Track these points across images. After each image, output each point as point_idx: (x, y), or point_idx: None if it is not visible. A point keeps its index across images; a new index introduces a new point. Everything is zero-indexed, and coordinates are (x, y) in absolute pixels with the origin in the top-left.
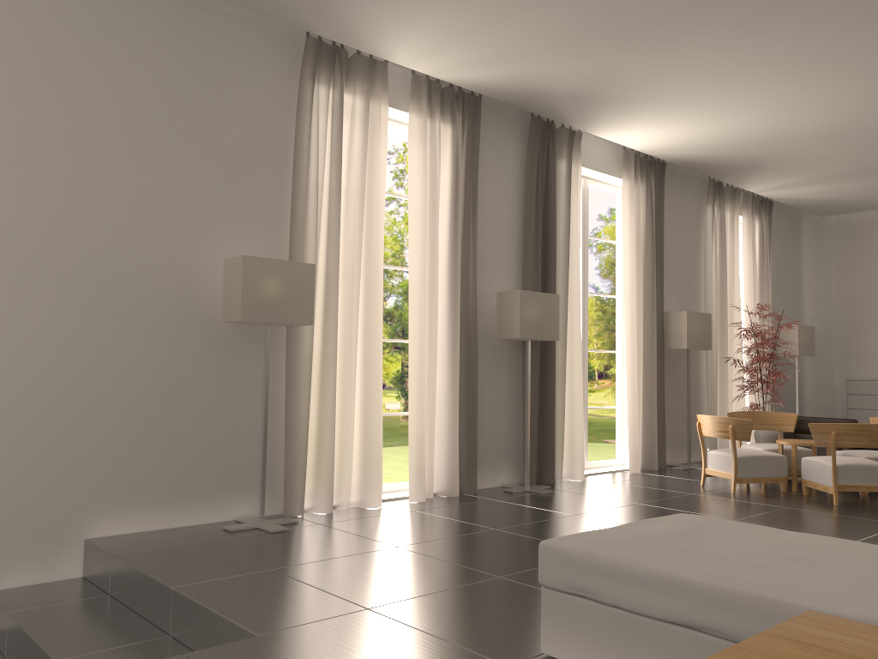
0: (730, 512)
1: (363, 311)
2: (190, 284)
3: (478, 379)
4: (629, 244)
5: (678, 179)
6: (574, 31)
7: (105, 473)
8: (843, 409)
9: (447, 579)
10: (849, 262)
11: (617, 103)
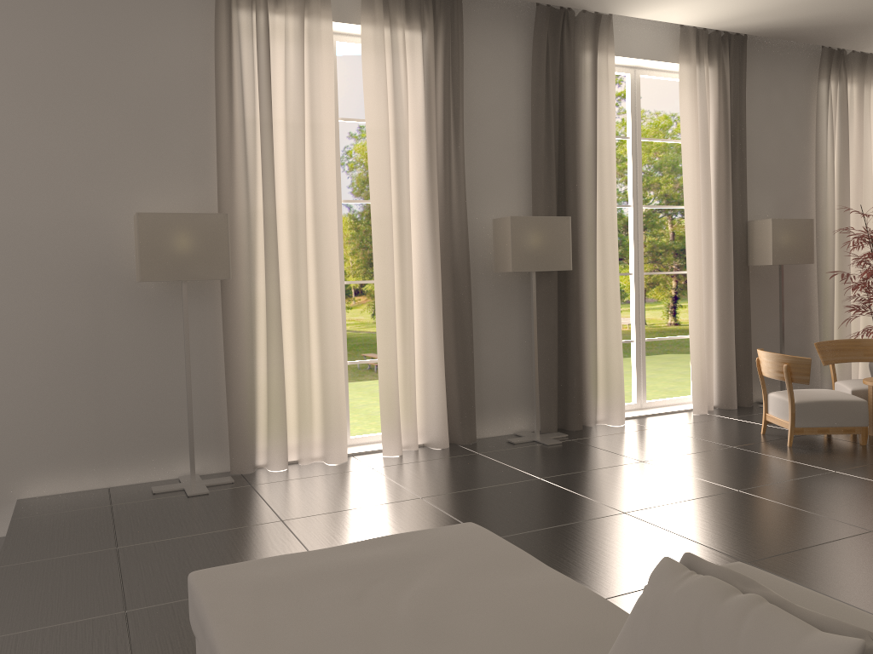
0: (745, 478)
1: (315, 255)
2: (107, 245)
3: (477, 319)
4: (690, 143)
5: (774, 53)
6: None
7: (31, 437)
8: None
9: None
10: None
11: None
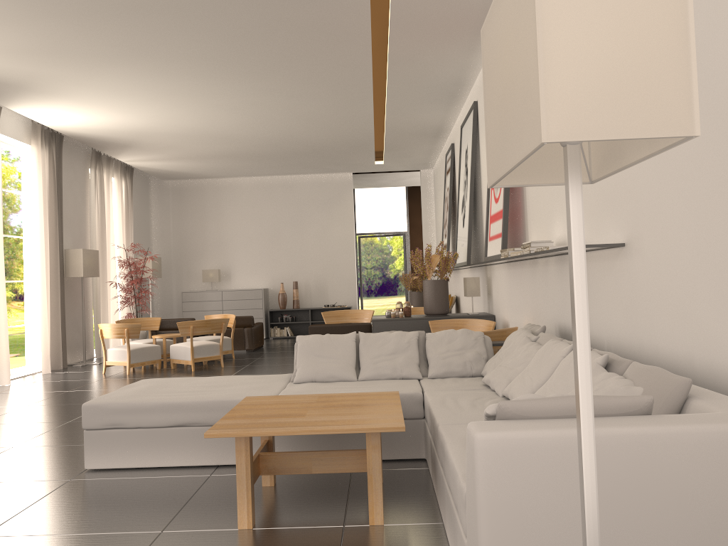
0: None
1: None
2: None
3: None
4: (39, 197)
5: (70, 148)
6: (27, 46)
7: None
8: (179, 312)
9: None
10: (181, 212)
11: (42, 94)
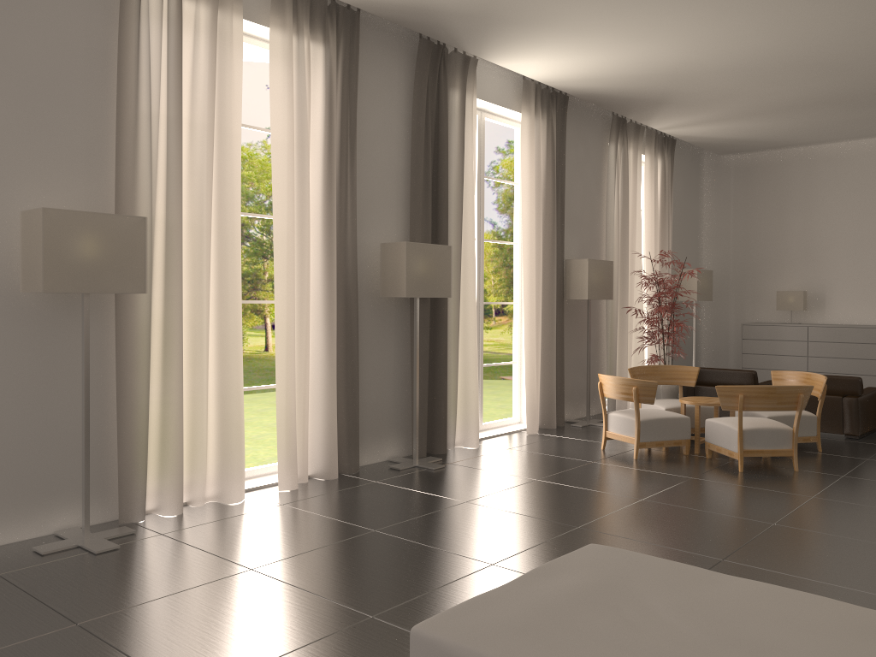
0: (635, 488)
1: (217, 270)
2: None
3: (359, 343)
4: (529, 186)
5: (581, 114)
6: None
7: None
8: (737, 353)
9: (305, 626)
10: (747, 203)
11: (517, 25)
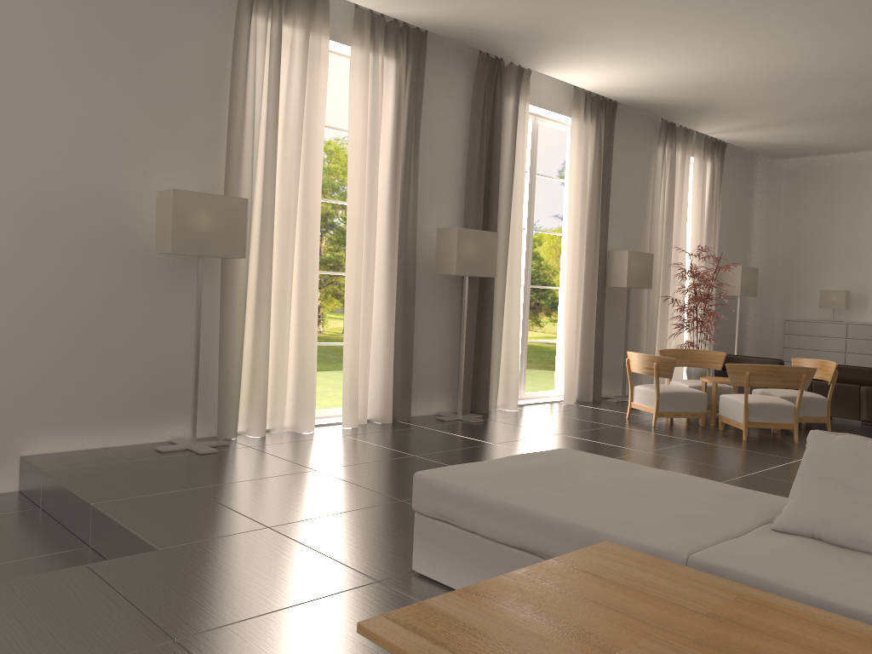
0: (643, 445)
1: (300, 244)
2: (124, 215)
3: (415, 312)
4: (575, 183)
5: (630, 119)
6: None
7: (39, 395)
8: (780, 348)
9: (351, 502)
10: (797, 205)
11: (562, 43)
